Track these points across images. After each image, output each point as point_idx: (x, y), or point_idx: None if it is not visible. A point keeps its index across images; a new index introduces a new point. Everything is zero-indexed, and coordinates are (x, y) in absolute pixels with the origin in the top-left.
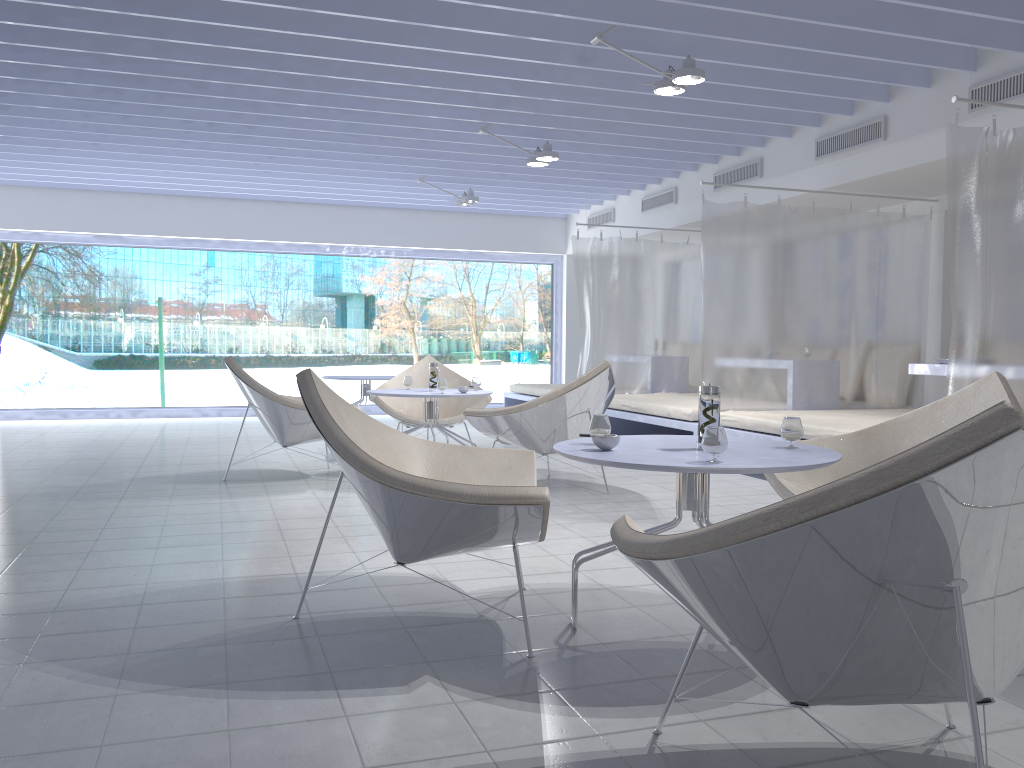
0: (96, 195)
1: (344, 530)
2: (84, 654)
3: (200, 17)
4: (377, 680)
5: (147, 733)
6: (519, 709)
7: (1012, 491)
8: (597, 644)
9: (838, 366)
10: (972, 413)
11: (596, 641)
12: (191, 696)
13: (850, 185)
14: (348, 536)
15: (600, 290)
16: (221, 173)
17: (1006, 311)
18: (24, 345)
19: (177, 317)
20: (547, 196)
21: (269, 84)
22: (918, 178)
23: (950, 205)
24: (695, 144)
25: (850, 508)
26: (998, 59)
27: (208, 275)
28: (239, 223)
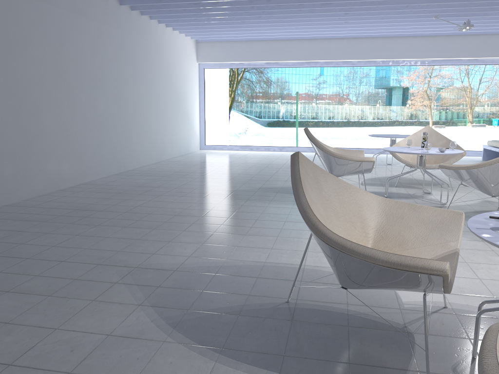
0: (266, 42)
1: None
2: (169, 305)
3: None
4: (309, 372)
5: None
6: None
7: None
8: None
9: None
10: None
11: None
12: (198, 353)
13: None
14: None
15: None
16: (321, 25)
17: None
18: (239, 115)
19: (304, 101)
20: None
21: None
22: None
23: None
24: None
25: None
26: None
27: (320, 79)
28: (333, 51)
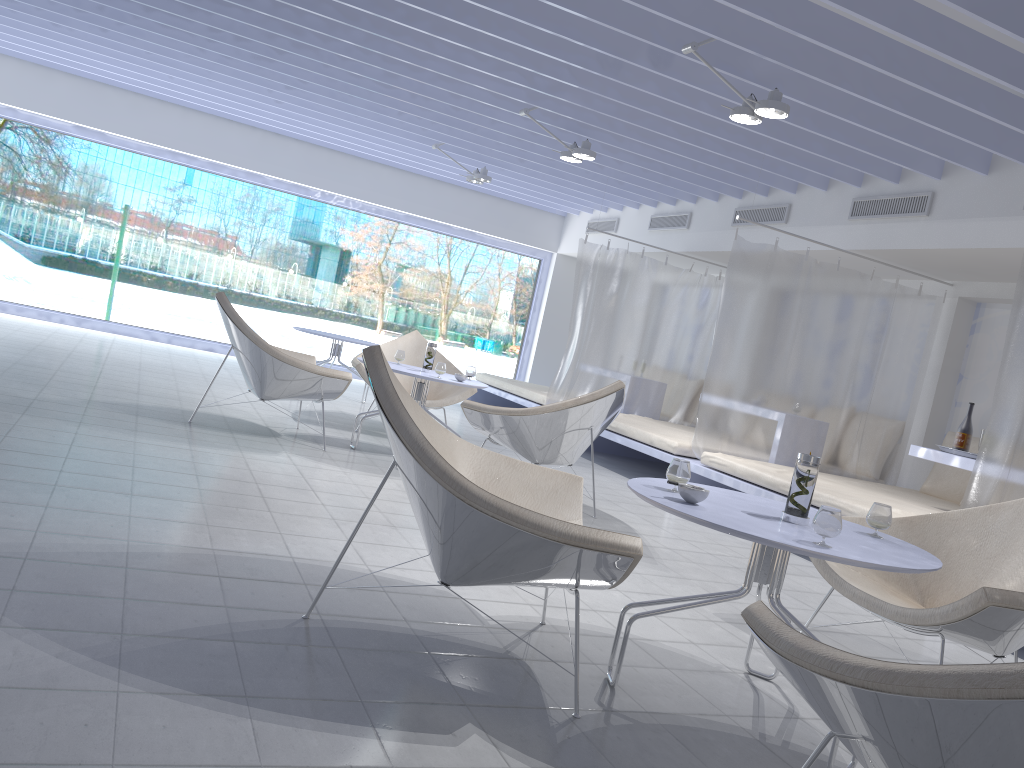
0: (85, 83)
1: (332, 511)
2: (71, 625)
3: None
4: (416, 721)
5: (165, 755)
6: None
7: None
8: (642, 712)
9: (827, 428)
10: None
11: (640, 708)
12: (207, 708)
13: (879, 252)
14: (338, 519)
15: (596, 299)
16: (229, 92)
17: None
18: None
19: (141, 229)
20: (556, 191)
21: (322, 12)
22: (948, 260)
23: (1015, 302)
24: (727, 175)
25: None
26: None
27: (183, 193)
28: (232, 147)
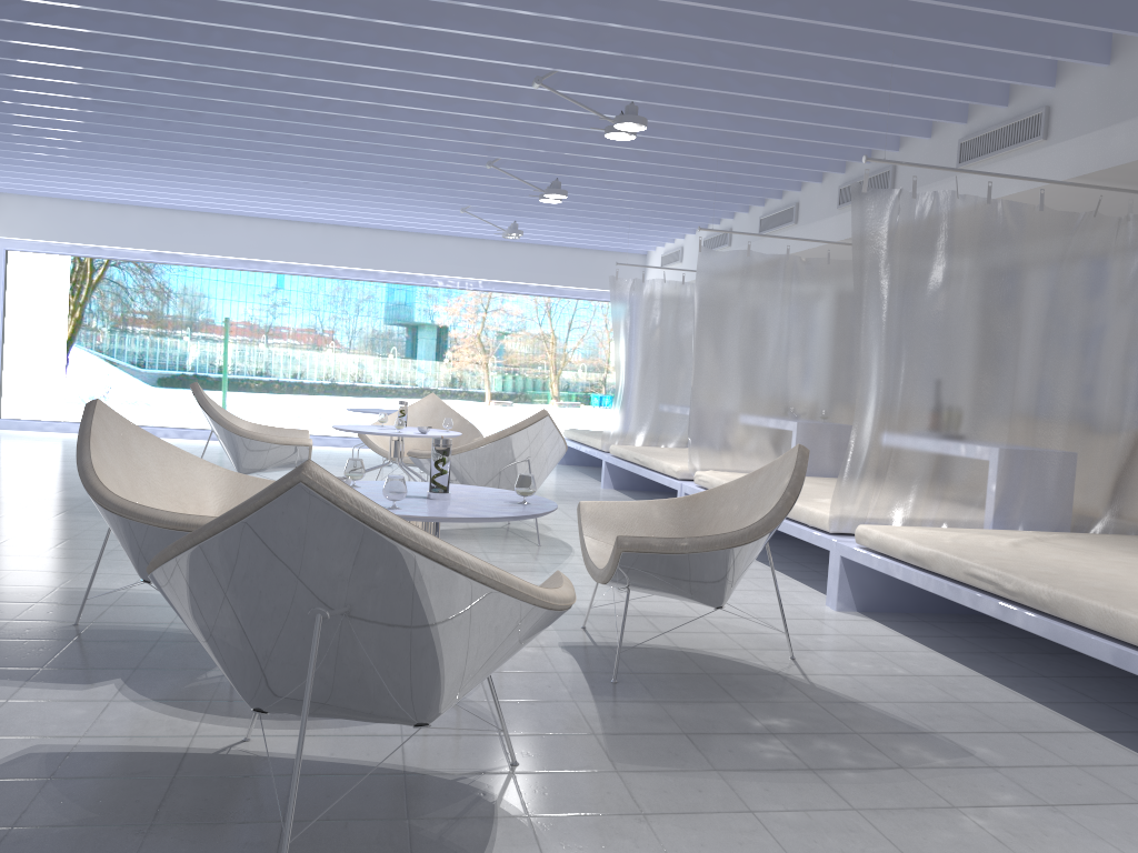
0: (155, 212)
1: None
2: None
3: (154, 55)
4: (72, 678)
5: None
6: (157, 711)
7: (322, 535)
8: None
9: (850, 431)
10: (772, 485)
11: None
12: None
13: None
14: None
15: (639, 335)
16: (264, 196)
17: (918, 383)
18: (91, 358)
19: (243, 338)
20: (608, 231)
21: (255, 115)
22: None
23: (857, 269)
24: (730, 185)
25: (209, 539)
26: (984, 111)
27: (277, 297)
28: (296, 246)
